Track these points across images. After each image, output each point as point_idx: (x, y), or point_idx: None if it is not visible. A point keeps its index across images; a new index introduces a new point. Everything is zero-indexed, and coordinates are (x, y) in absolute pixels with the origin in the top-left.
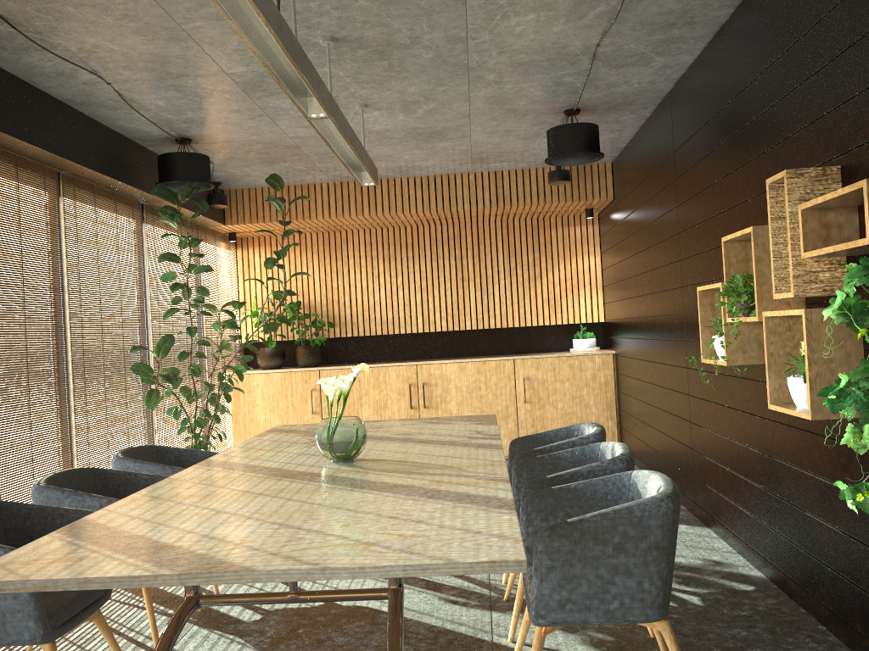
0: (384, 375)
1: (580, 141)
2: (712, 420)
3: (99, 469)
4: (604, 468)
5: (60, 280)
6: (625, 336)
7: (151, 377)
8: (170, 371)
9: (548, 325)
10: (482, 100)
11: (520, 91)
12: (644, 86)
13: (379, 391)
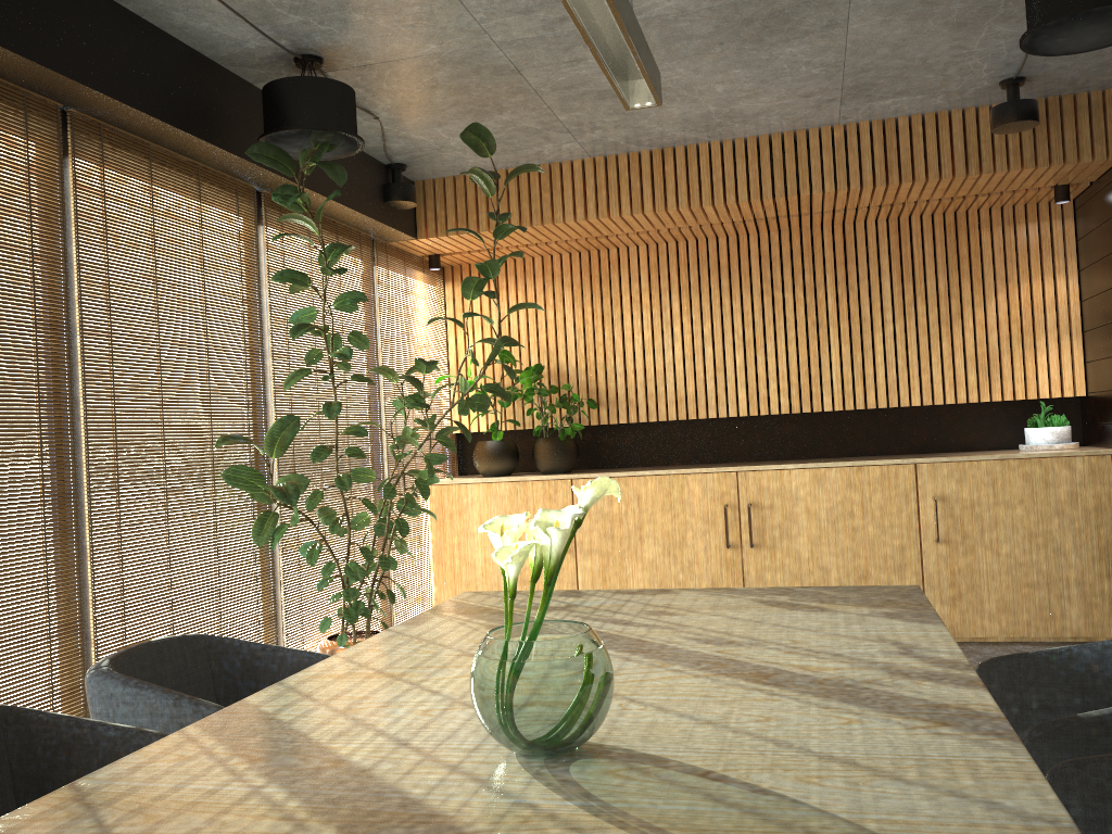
0: (681, 490)
1: None
2: None
3: (18, 709)
4: None
5: (63, 310)
6: None
7: (260, 491)
8: (291, 481)
9: (974, 402)
10: None
11: None
12: None
13: (672, 516)
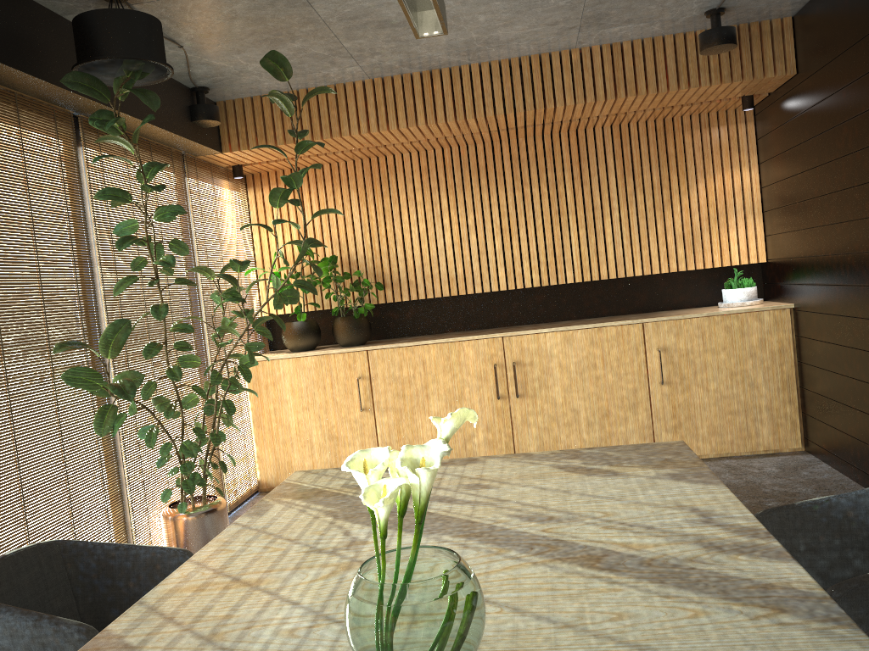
0: (458, 354)
1: None
2: None
3: None
4: None
5: None
6: (825, 282)
7: (99, 389)
8: (127, 379)
9: (682, 270)
10: None
11: None
12: None
13: (452, 376)
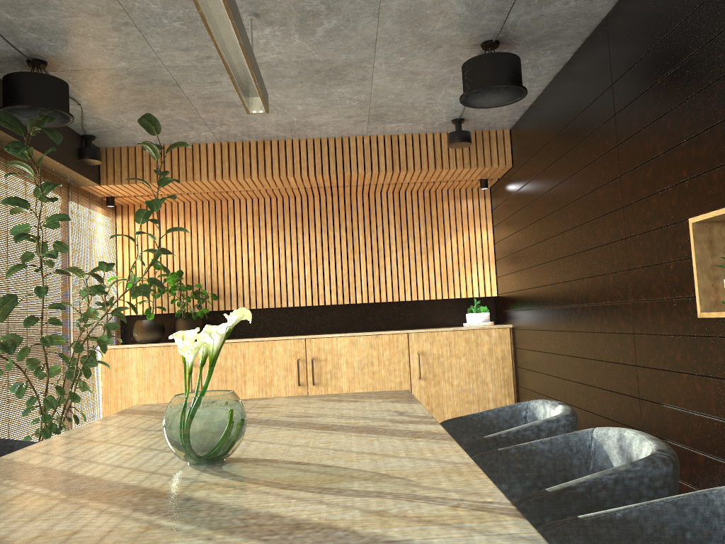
0: (271, 350)
1: (502, 73)
2: (684, 396)
3: None
4: (640, 474)
5: None
6: (528, 307)
7: None
8: (9, 339)
9: (440, 299)
10: (393, 16)
11: (440, 2)
12: (580, 5)
13: (265, 366)
